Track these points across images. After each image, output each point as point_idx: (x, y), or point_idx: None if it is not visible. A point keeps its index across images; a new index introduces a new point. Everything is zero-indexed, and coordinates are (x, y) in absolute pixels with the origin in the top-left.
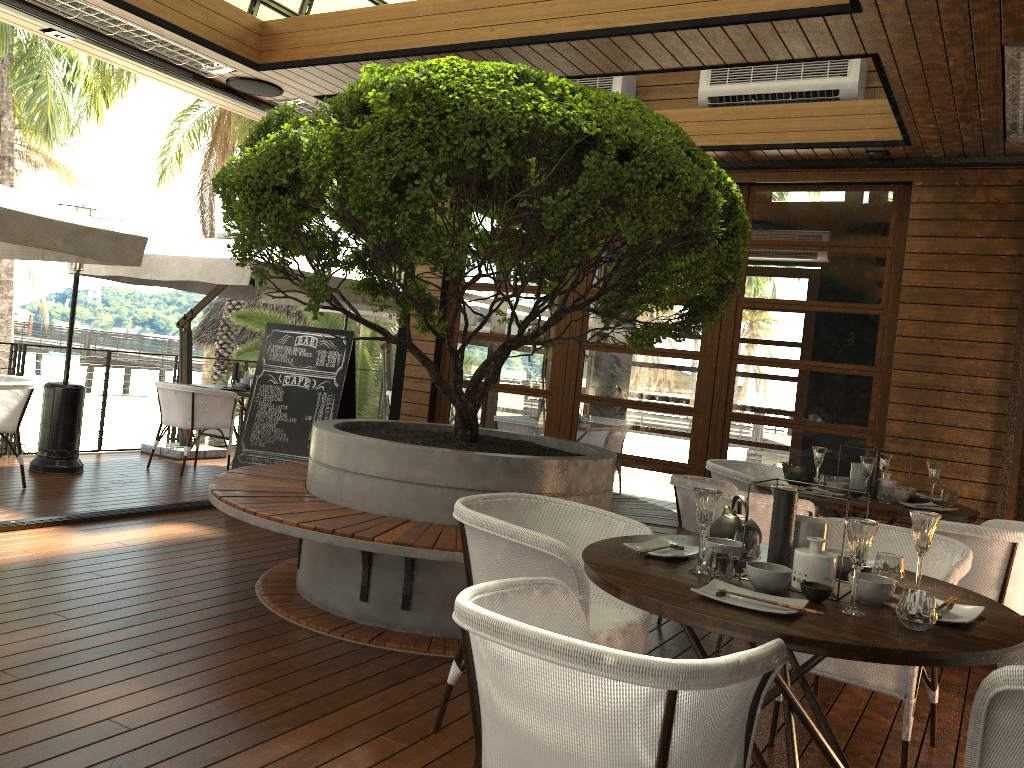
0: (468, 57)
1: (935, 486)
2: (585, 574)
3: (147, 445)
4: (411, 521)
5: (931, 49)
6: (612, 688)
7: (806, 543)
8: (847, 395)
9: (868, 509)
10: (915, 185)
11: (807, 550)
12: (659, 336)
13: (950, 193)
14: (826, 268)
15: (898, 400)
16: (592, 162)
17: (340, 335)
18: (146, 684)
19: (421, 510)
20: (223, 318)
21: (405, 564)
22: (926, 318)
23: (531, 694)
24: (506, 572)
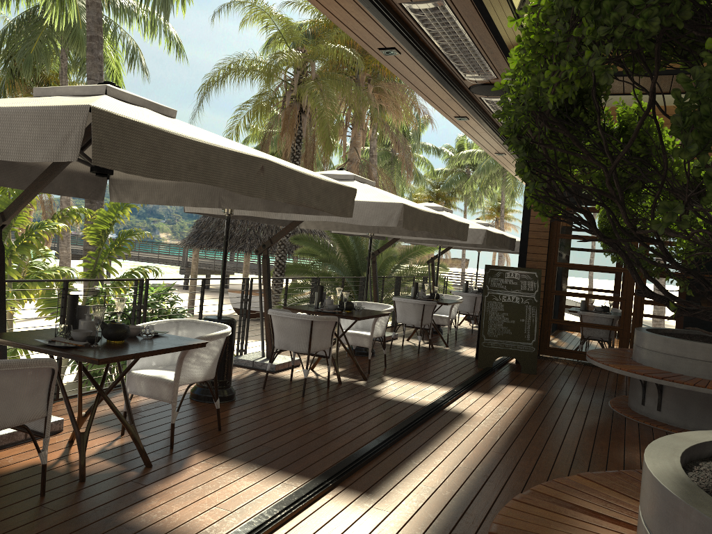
0: None
1: None
2: None
3: None
4: None
5: None
6: None
7: None
8: None
9: None
10: None
11: None
12: None
13: None
14: None
15: None
16: None
17: (533, 272)
18: None
19: None
20: (280, 240)
21: None
22: None
23: None
24: None
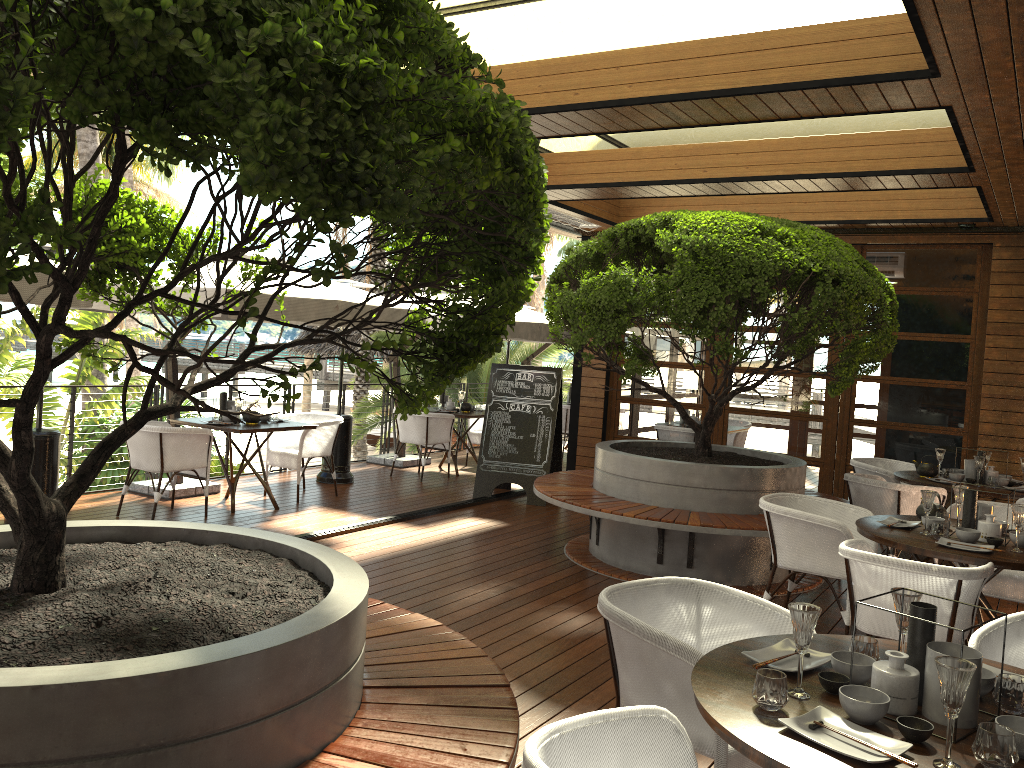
0: (682, 186)
1: (1018, 471)
2: (853, 538)
3: (372, 457)
4: (692, 511)
5: (1018, 184)
6: (934, 580)
7: (982, 517)
8: (946, 404)
9: (1014, 498)
10: (995, 246)
11: (984, 521)
12: (846, 386)
13: (1022, 252)
14: (926, 307)
15: (987, 407)
16: (820, 291)
17: (551, 371)
18: (577, 612)
19: (697, 504)
20: (362, 338)
21: (689, 539)
22: (1007, 346)
23: (892, 586)
24: (801, 539)
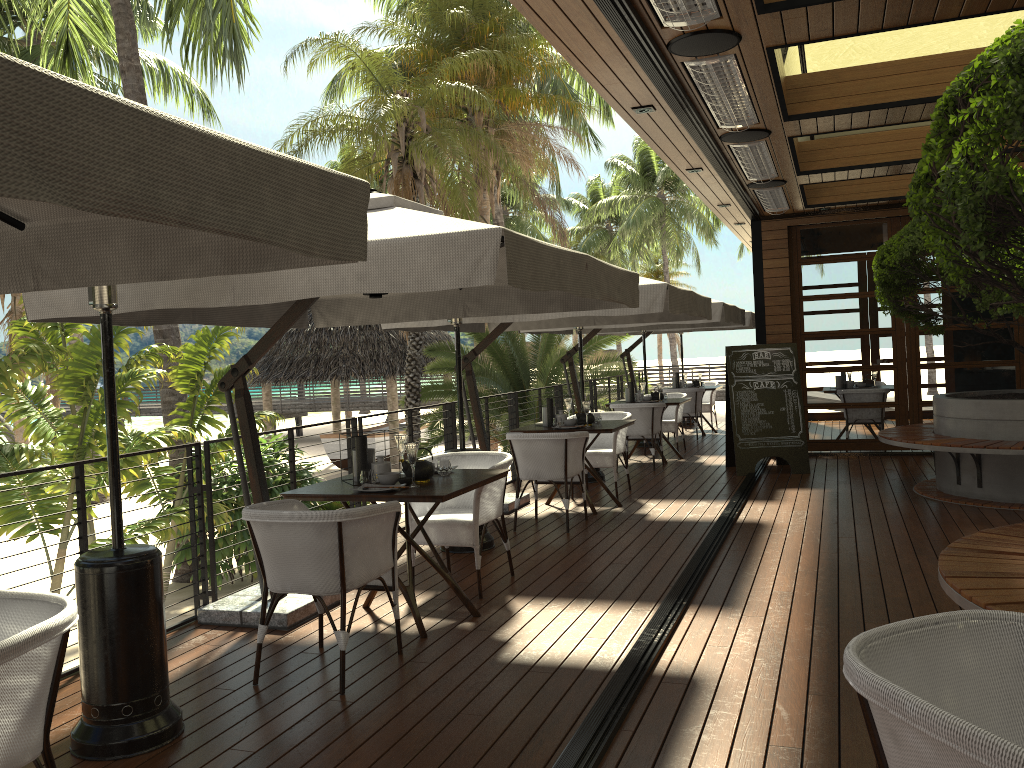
0: None
1: None
2: None
3: None
4: None
5: None
6: None
7: None
8: None
9: None
10: None
11: None
12: None
13: None
14: None
15: None
16: None
17: (786, 347)
18: None
19: None
20: (409, 354)
21: None
22: None
23: None
24: None
